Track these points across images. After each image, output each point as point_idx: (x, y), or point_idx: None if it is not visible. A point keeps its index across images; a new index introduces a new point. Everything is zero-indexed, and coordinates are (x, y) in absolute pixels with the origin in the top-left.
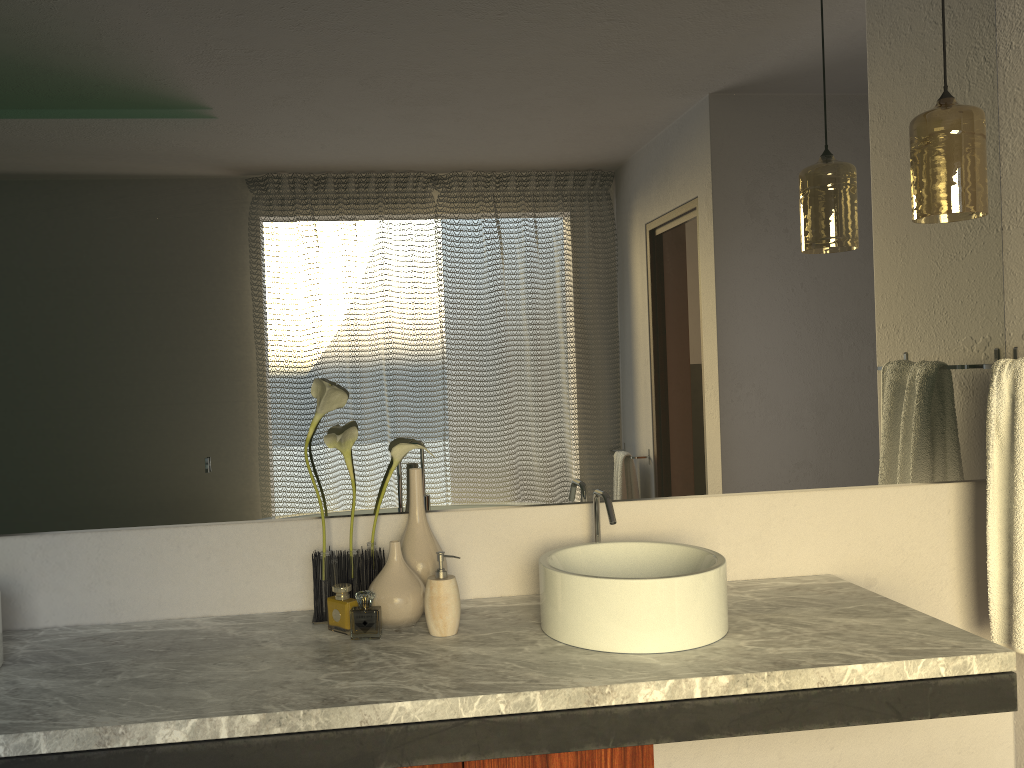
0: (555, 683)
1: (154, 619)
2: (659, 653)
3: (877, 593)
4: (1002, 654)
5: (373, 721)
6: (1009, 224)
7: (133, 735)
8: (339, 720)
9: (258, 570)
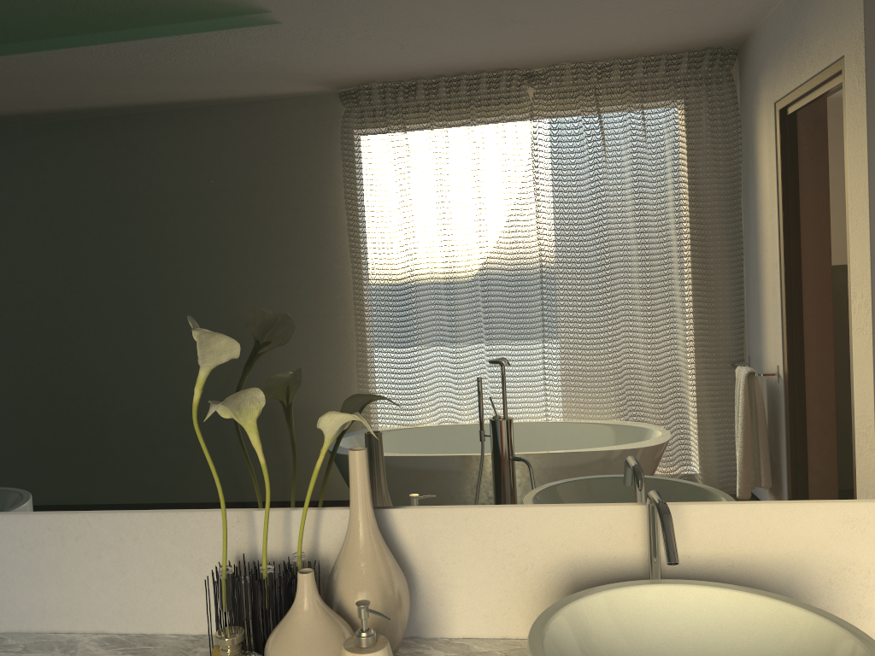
0: None
1: (38, 631)
2: None
3: None
4: None
5: None
6: None
7: None
8: None
9: (162, 576)
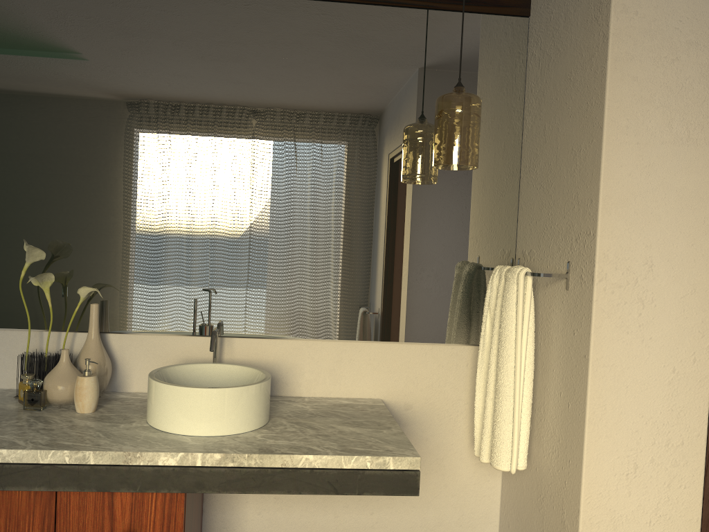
0: (108, 447)
1: None
2: (199, 436)
3: (412, 414)
4: (411, 458)
5: None
6: (523, 175)
7: None
8: None
9: None
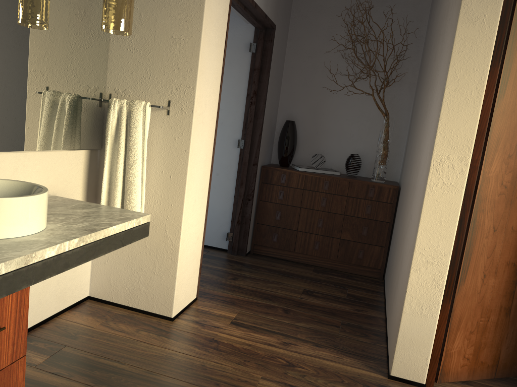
0: (5, 257)
1: None
2: (30, 235)
3: None
4: (148, 215)
5: None
6: (113, 39)
7: None
8: None
9: None
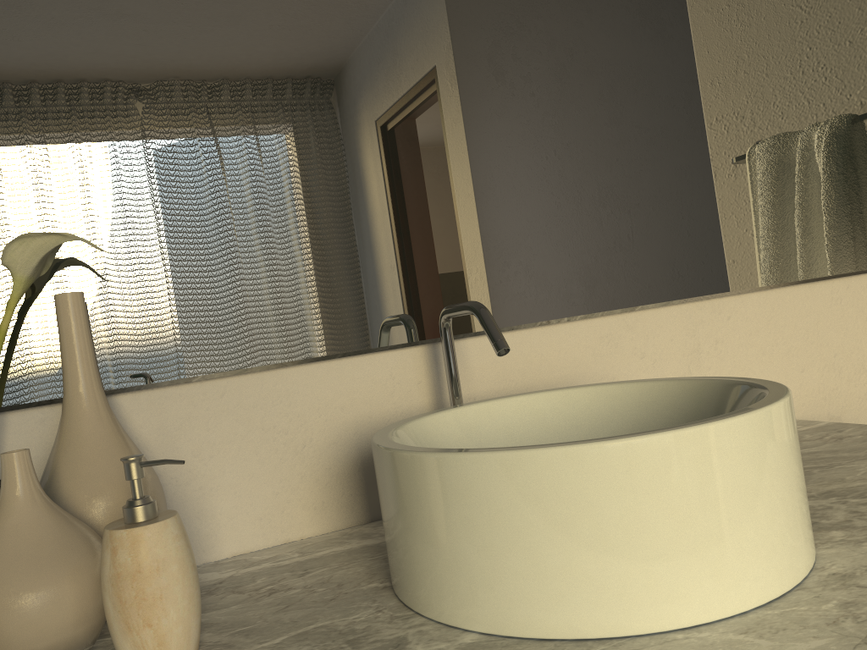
0: None
1: None
2: (738, 616)
3: None
4: None
5: None
6: None
7: None
8: None
9: None
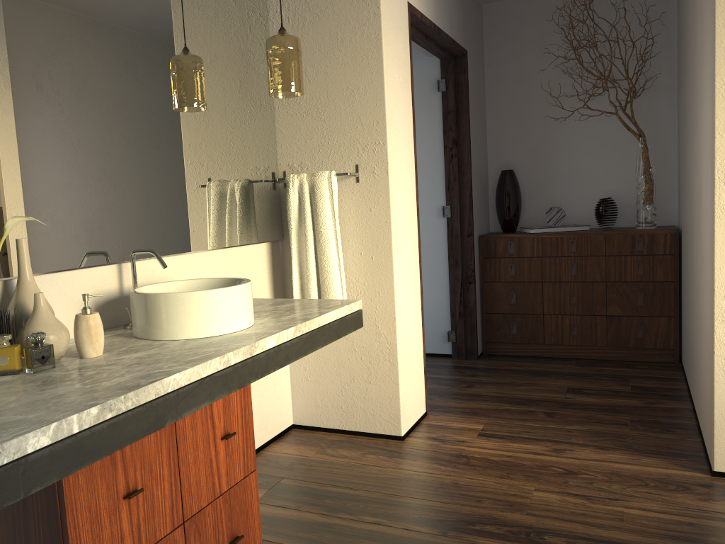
0: (231, 348)
1: None
2: (242, 330)
3: None
4: (359, 301)
5: (161, 392)
6: (278, 106)
7: (9, 452)
8: (144, 397)
9: None
